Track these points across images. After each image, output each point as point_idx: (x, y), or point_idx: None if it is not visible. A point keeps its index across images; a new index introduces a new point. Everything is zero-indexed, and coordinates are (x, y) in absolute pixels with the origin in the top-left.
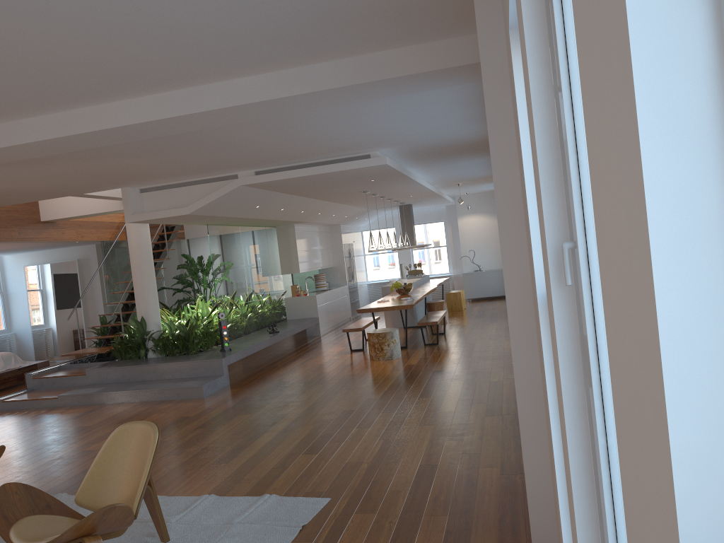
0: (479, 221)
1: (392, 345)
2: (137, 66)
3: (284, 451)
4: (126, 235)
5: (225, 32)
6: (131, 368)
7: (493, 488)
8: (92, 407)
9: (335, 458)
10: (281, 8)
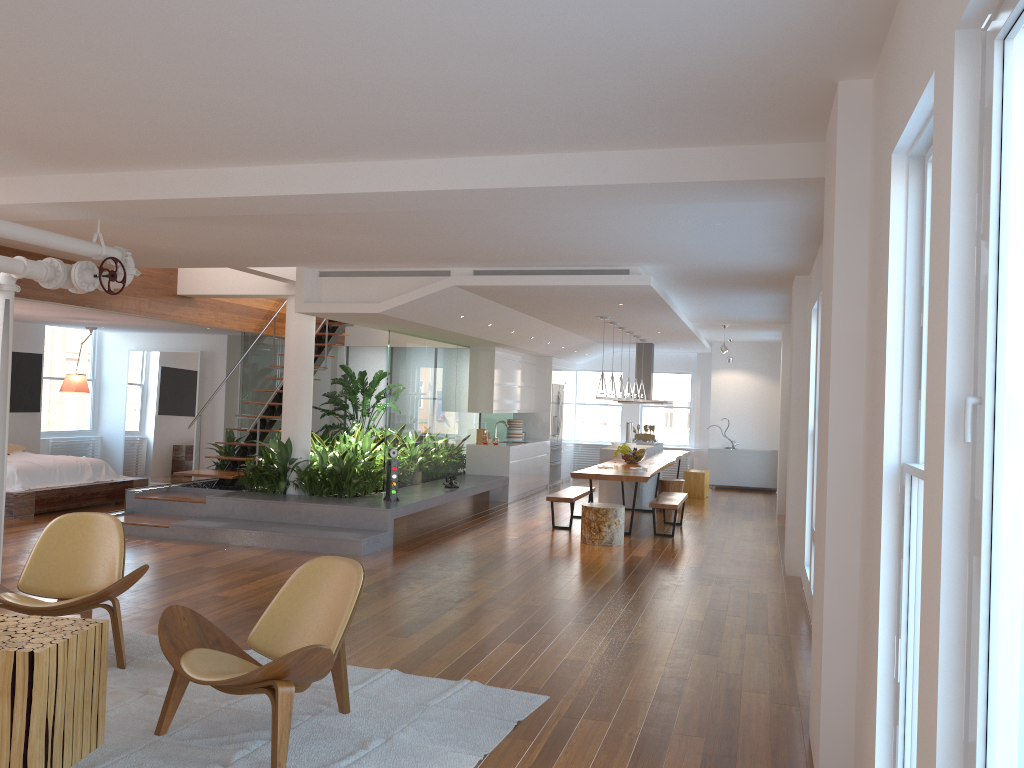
0: (741, 381)
1: (614, 527)
2: (402, 125)
3: (480, 634)
4: (275, 328)
5: (525, 102)
6: (266, 503)
7: (761, 717)
8: (212, 546)
9: (549, 652)
10: (602, 85)
